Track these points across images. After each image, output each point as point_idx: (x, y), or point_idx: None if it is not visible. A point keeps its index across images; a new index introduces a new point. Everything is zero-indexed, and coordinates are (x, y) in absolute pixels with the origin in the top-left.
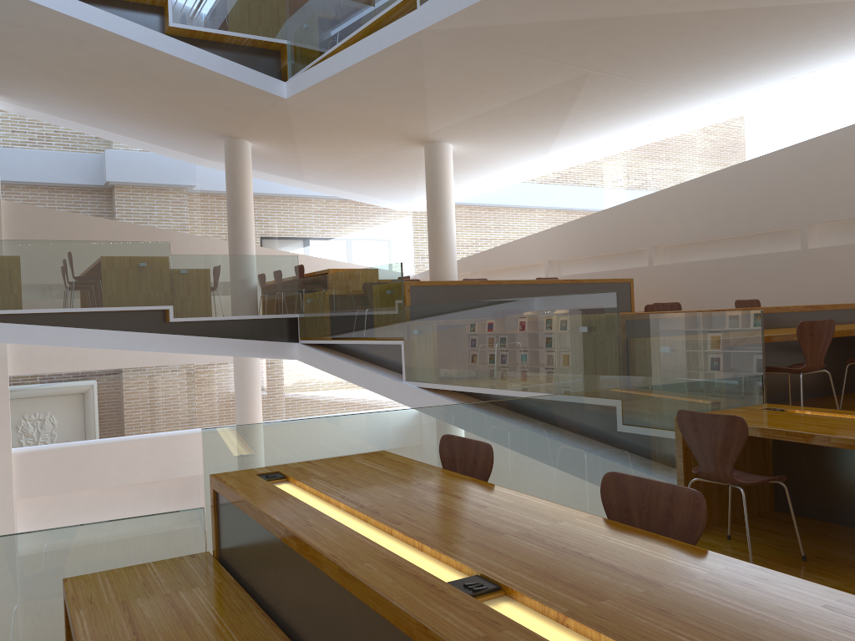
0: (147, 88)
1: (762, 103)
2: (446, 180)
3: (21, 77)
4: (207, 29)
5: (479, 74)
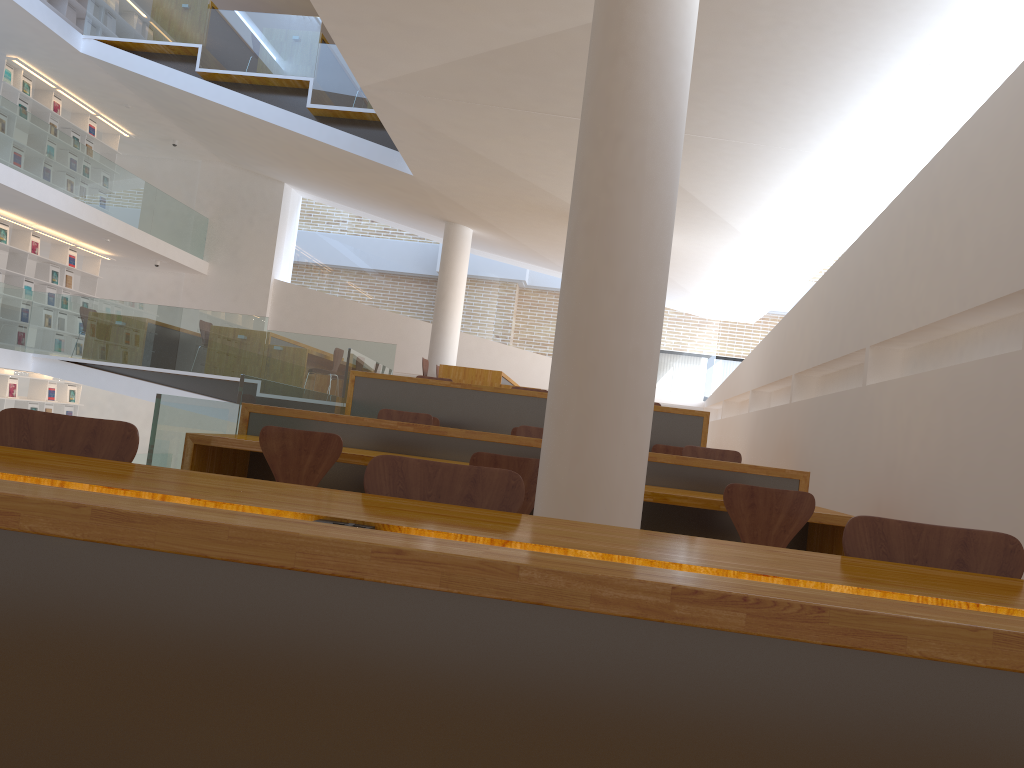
0: (335, 171)
1: (882, 154)
2: None
3: (271, 165)
4: (342, 108)
5: (500, 135)
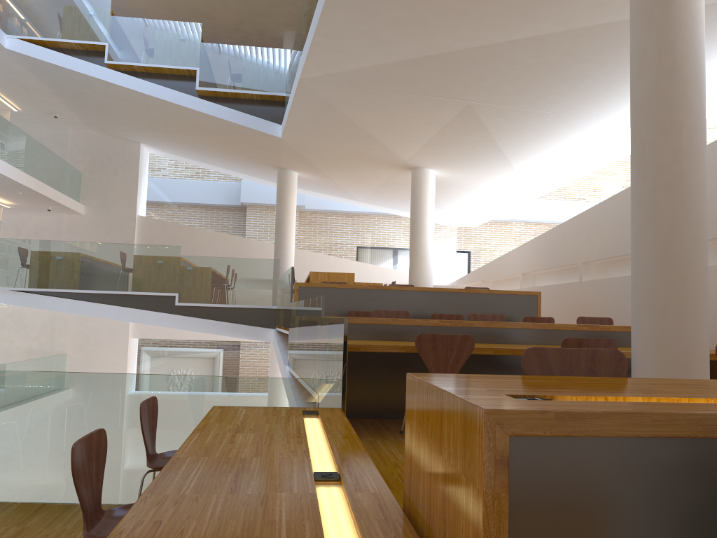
0: (204, 134)
1: None
2: (424, 200)
3: (140, 130)
4: (223, 89)
5: (384, 111)
